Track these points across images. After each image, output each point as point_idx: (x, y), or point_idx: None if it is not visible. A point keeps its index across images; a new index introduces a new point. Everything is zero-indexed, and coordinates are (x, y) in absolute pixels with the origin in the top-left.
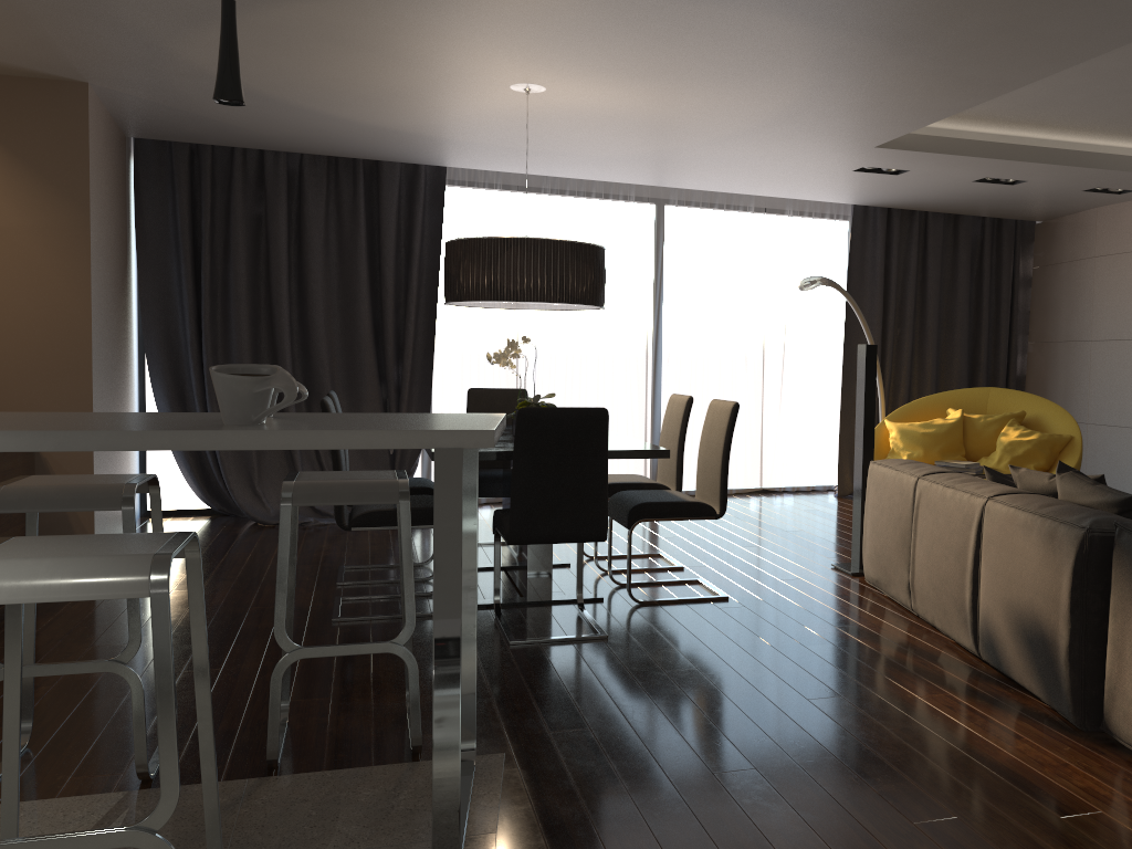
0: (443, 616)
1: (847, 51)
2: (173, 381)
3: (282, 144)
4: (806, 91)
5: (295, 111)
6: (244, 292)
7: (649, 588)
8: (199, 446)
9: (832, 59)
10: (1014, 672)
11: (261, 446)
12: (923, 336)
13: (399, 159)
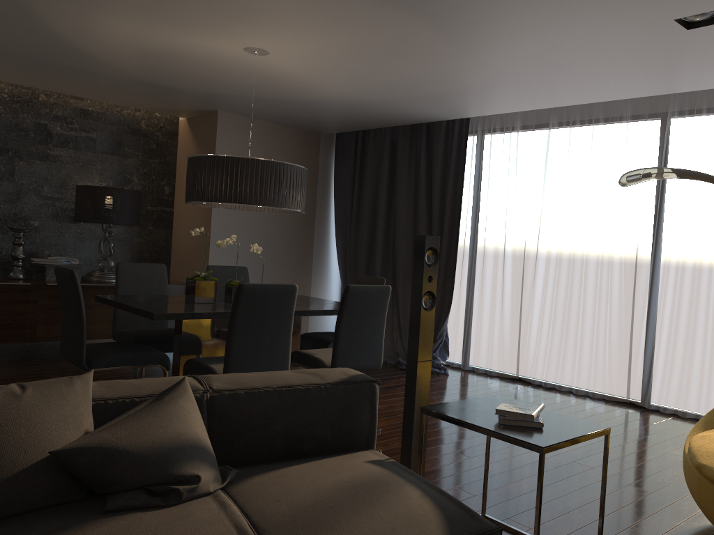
0: None
1: None
2: (345, 267)
3: (358, 124)
4: None
5: (286, 102)
6: (365, 215)
7: None
8: None
9: None
10: None
11: None
12: None
13: (420, 120)
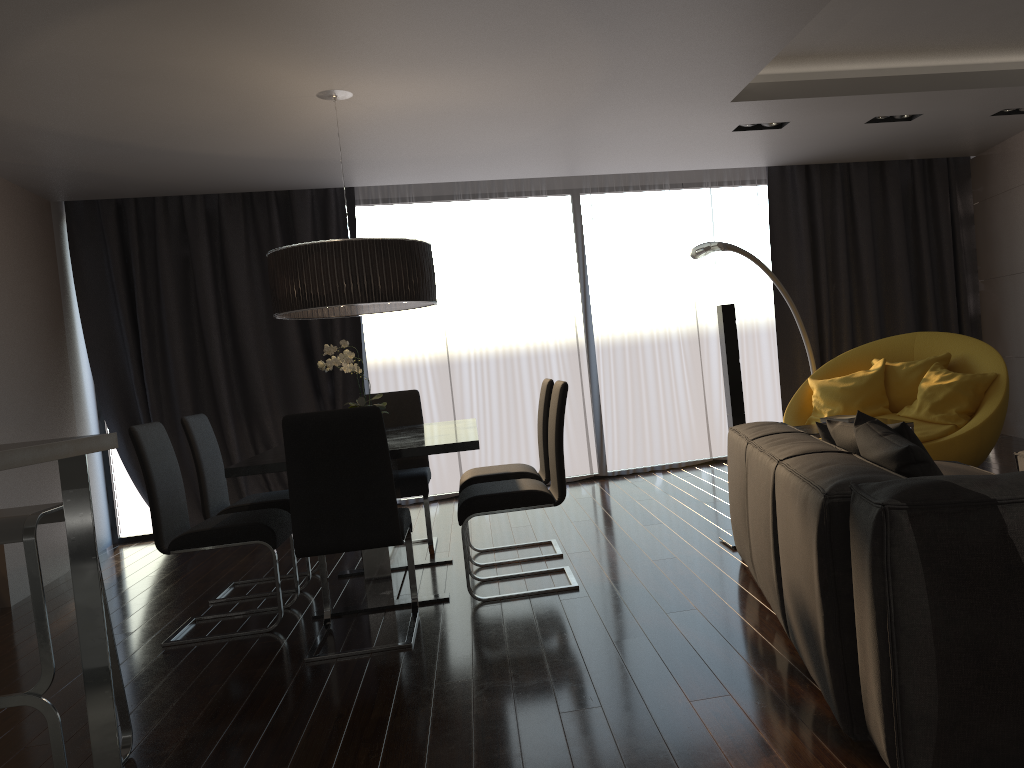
0: None
1: None
2: (125, 418)
3: (184, 187)
4: (603, 51)
5: (158, 153)
6: (177, 328)
7: (508, 582)
8: None
9: (596, 9)
10: (806, 664)
11: None
12: (861, 288)
13: (300, 186)
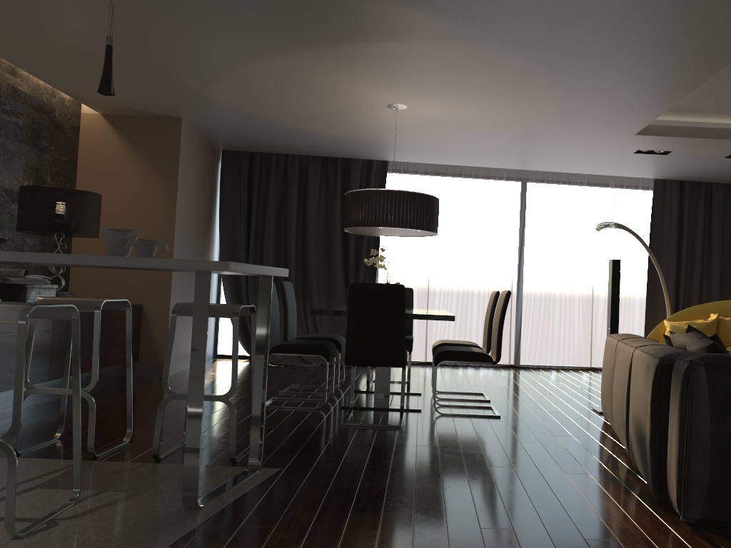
0: (195, 362)
1: (565, 68)
2: (233, 282)
3: (292, 149)
4: (560, 97)
5: (286, 128)
6: (272, 232)
7: (456, 408)
8: (80, 262)
9: (560, 74)
10: (637, 464)
11: (109, 264)
12: (710, 267)
13: (357, 157)
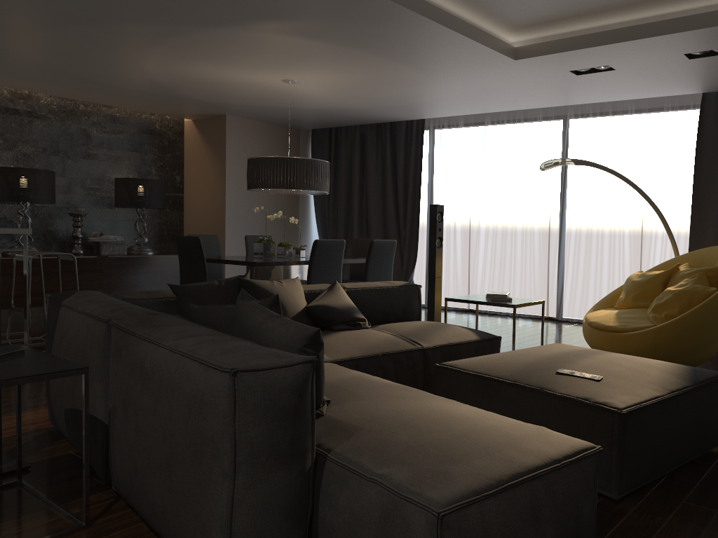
0: None
1: (282, 29)
2: (325, 236)
3: (337, 123)
4: (352, 48)
5: (288, 109)
6: (342, 194)
7: None
8: None
9: (294, 33)
10: None
11: None
12: None
13: (388, 120)
